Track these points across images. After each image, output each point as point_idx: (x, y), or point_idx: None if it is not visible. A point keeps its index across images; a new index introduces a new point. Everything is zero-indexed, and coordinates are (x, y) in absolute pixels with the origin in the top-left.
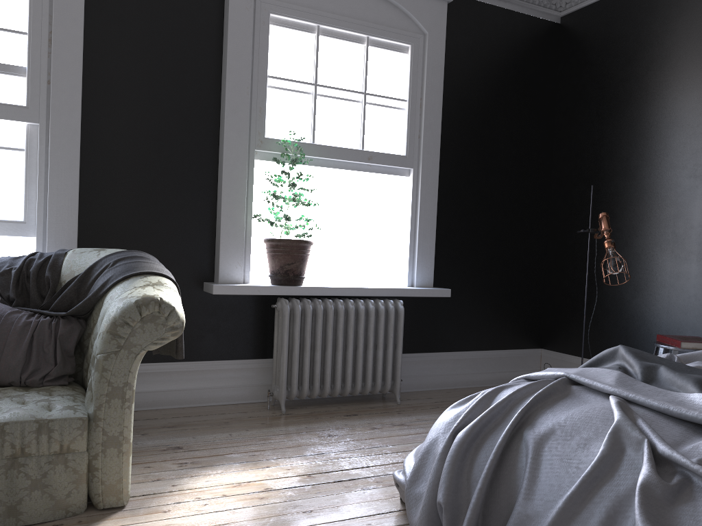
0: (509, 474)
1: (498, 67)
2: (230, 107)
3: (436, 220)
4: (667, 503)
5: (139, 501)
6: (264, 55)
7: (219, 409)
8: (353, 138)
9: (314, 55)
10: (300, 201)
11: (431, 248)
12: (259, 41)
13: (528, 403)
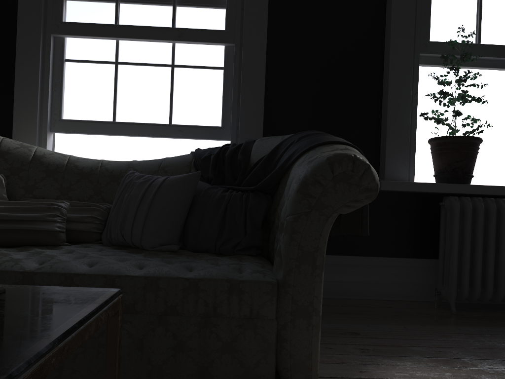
0: None
1: None
2: (396, 14)
3: None
4: None
5: None
6: None
7: (385, 304)
8: None
9: None
10: (470, 97)
11: None
12: None
13: None
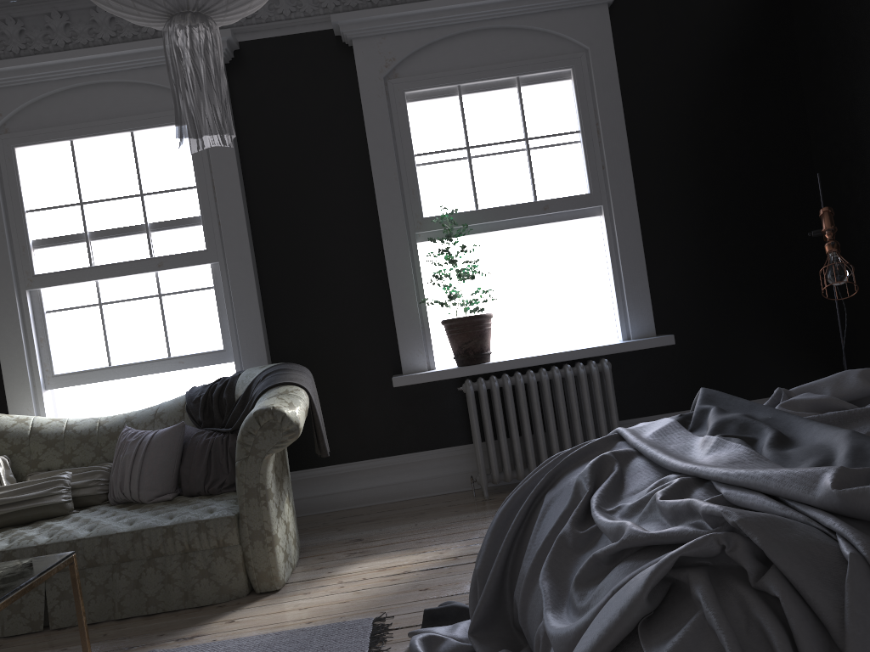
0: (529, 537)
1: (700, 52)
2: (381, 198)
3: (644, 257)
4: (576, 551)
5: (292, 586)
6: (406, 136)
7: (427, 501)
8: (522, 191)
9: (460, 117)
10: (465, 275)
11: (644, 290)
12: (398, 123)
13: (557, 466)
